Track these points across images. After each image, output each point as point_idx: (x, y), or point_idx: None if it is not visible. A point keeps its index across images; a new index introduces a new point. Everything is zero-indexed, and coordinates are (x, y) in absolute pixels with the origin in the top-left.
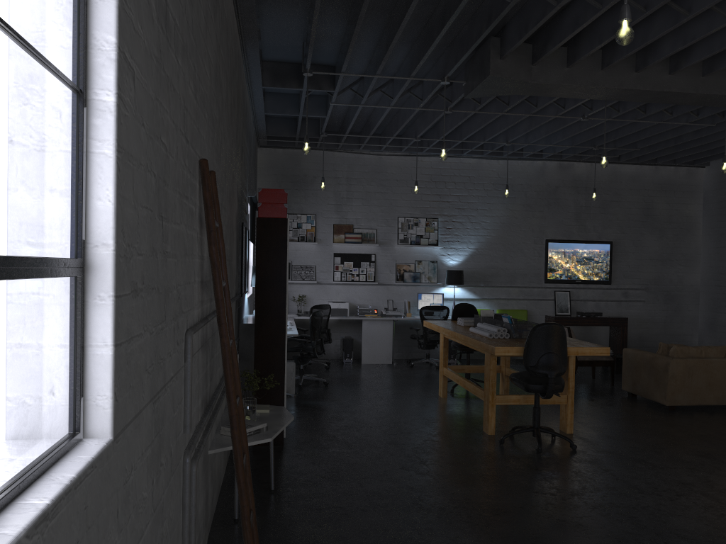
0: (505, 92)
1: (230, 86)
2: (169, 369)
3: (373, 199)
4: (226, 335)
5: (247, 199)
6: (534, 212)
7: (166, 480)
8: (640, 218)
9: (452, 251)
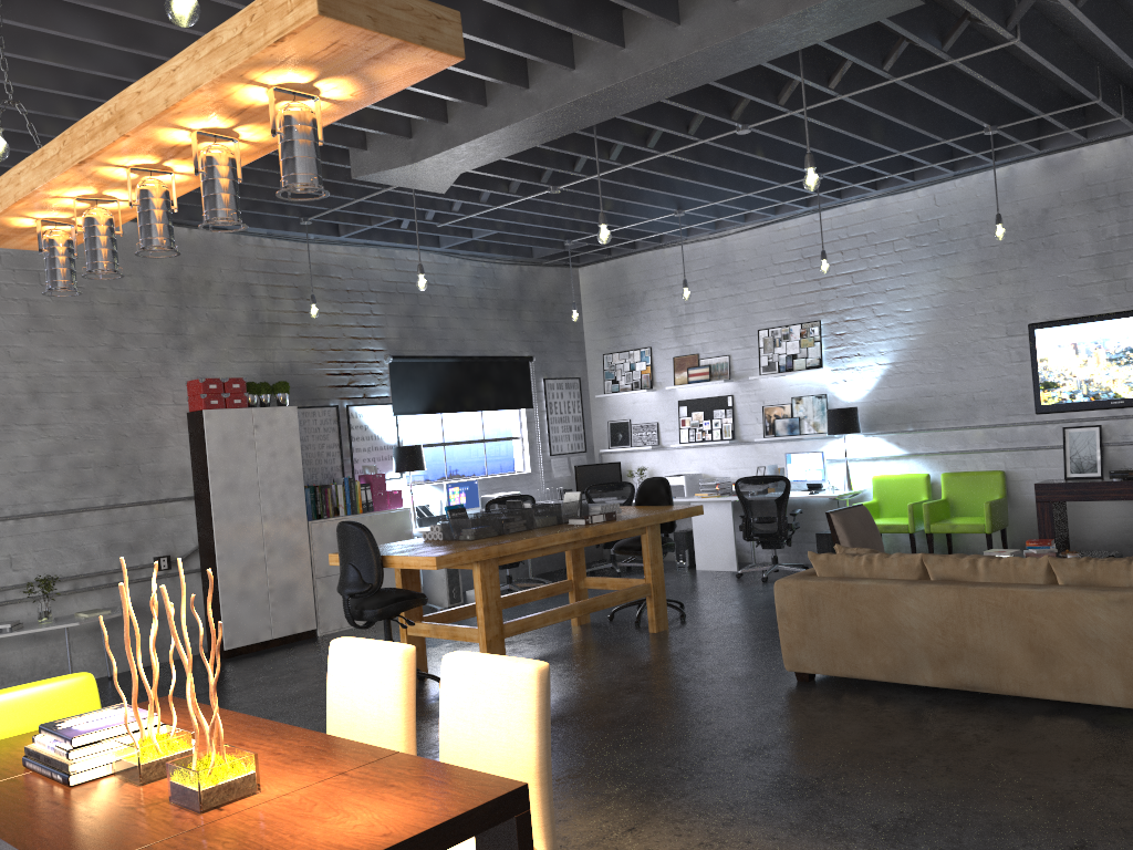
0: (442, 176)
1: (69, 301)
2: None
3: (722, 308)
4: None
5: (383, 367)
6: (1001, 274)
7: None
8: None
9: (850, 374)
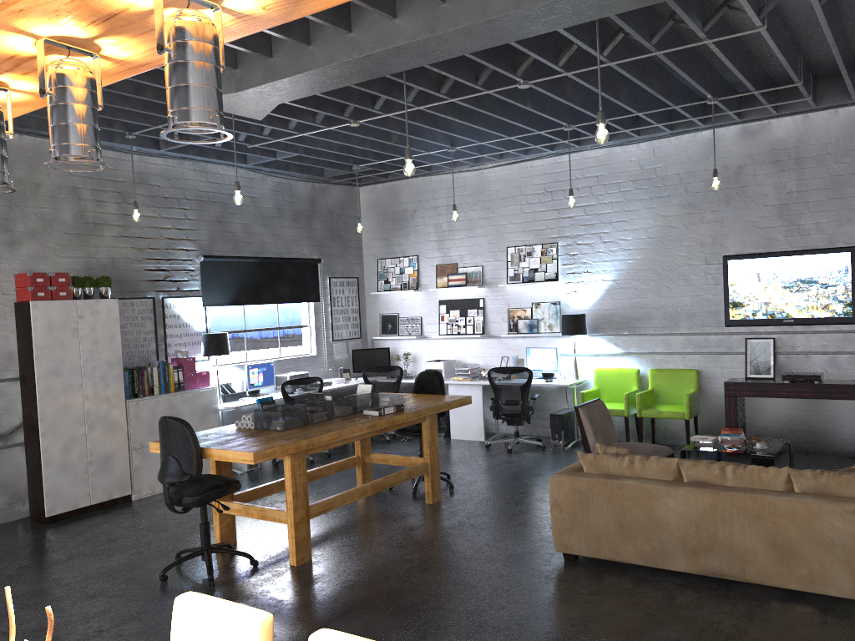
0: (262, 105)
1: None
2: None
3: (478, 227)
4: None
5: (195, 264)
6: (703, 215)
7: None
8: None
9: (580, 287)
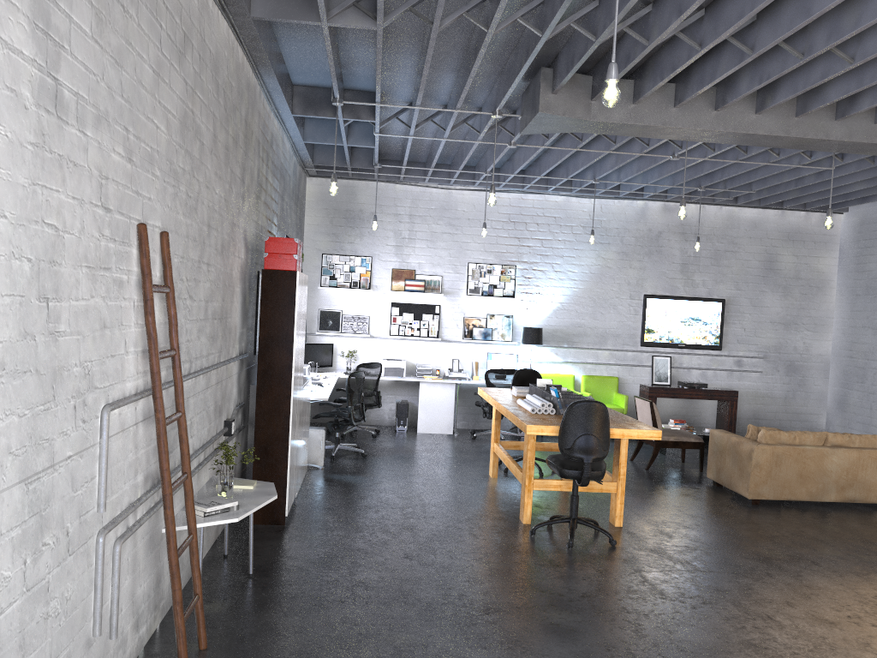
0: (564, 129)
1: (223, 125)
2: (64, 448)
3: (440, 241)
4: (161, 410)
5: None
6: (632, 262)
7: (55, 560)
8: (760, 272)
9: (531, 305)
